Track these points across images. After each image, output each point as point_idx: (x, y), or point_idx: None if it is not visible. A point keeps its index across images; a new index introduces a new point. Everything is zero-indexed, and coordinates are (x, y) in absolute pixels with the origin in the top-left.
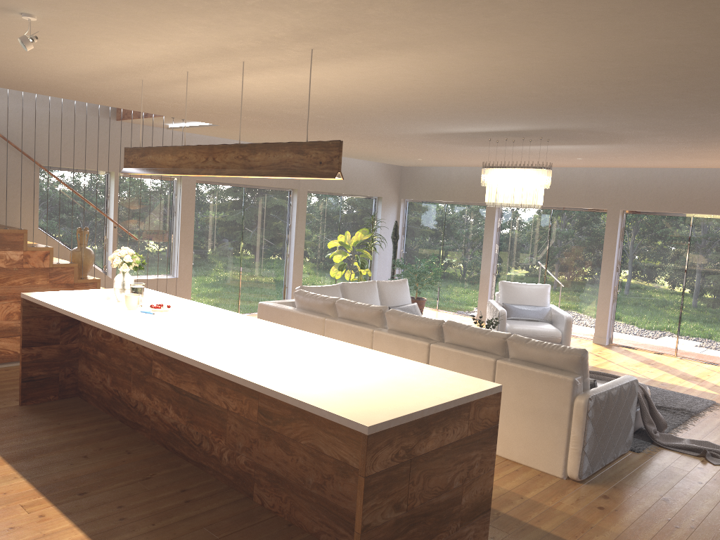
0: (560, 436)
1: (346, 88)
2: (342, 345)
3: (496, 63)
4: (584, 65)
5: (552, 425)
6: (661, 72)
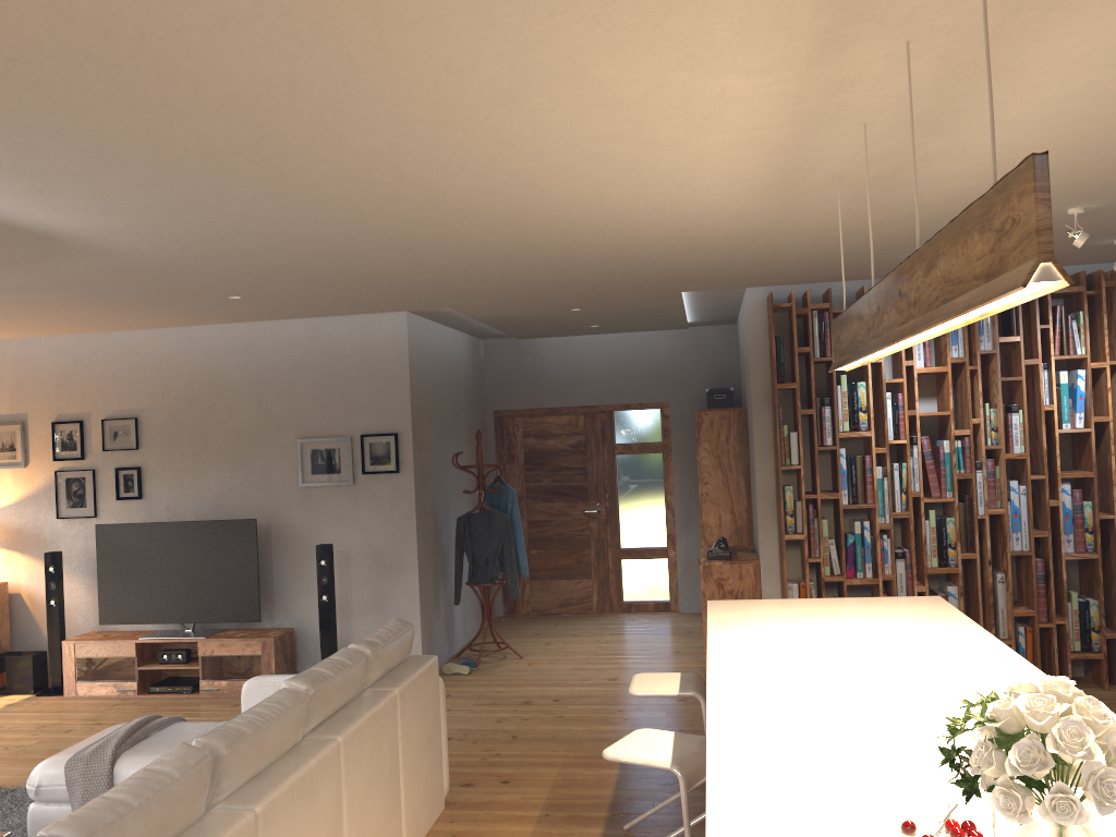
0: (440, 748)
1: (573, 152)
2: (732, 654)
3: (653, 231)
4: (611, 251)
5: (436, 739)
6: (554, 265)
